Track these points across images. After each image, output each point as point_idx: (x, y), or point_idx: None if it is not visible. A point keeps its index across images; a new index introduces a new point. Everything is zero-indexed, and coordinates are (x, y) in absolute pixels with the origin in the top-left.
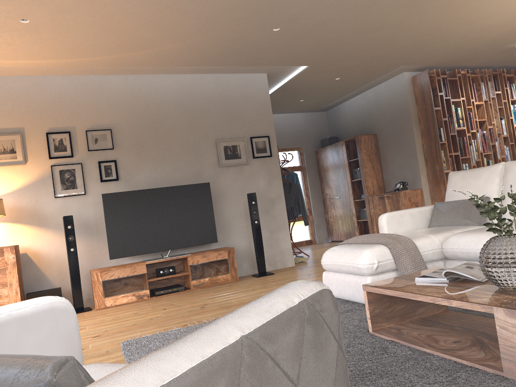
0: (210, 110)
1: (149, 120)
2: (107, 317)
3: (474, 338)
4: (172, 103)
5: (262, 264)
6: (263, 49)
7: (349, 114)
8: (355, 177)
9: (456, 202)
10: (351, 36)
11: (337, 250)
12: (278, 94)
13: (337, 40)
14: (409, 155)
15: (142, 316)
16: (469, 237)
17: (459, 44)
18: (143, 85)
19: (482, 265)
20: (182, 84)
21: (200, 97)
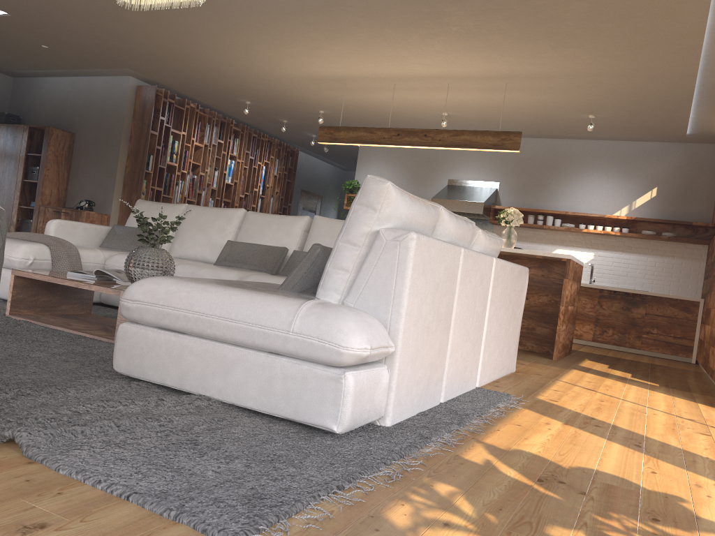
0: None
1: None
2: None
3: (103, 327)
4: None
5: None
6: None
7: (46, 95)
8: (29, 177)
9: (134, 228)
10: (78, 11)
11: None
12: None
13: (60, 6)
14: (108, 173)
15: None
16: None
17: (194, 75)
18: None
19: (126, 265)
20: None
21: None
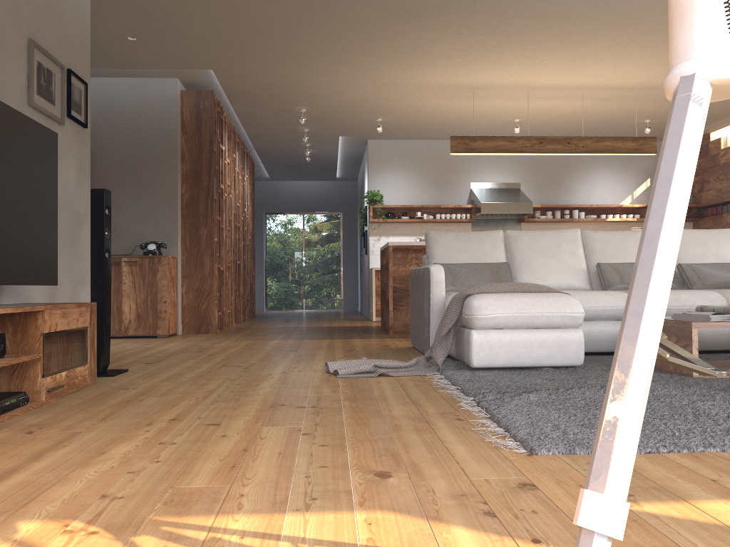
0: None
1: None
2: (99, 468)
3: None
4: None
5: (107, 349)
6: None
7: None
8: None
9: (473, 264)
10: (303, 0)
11: (509, 298)
12: None
13: None
14: (162, 204)
15: (240, 439)
16: (581, 295)
17: (296, 80)
18: None
19: None
20: None
21: None
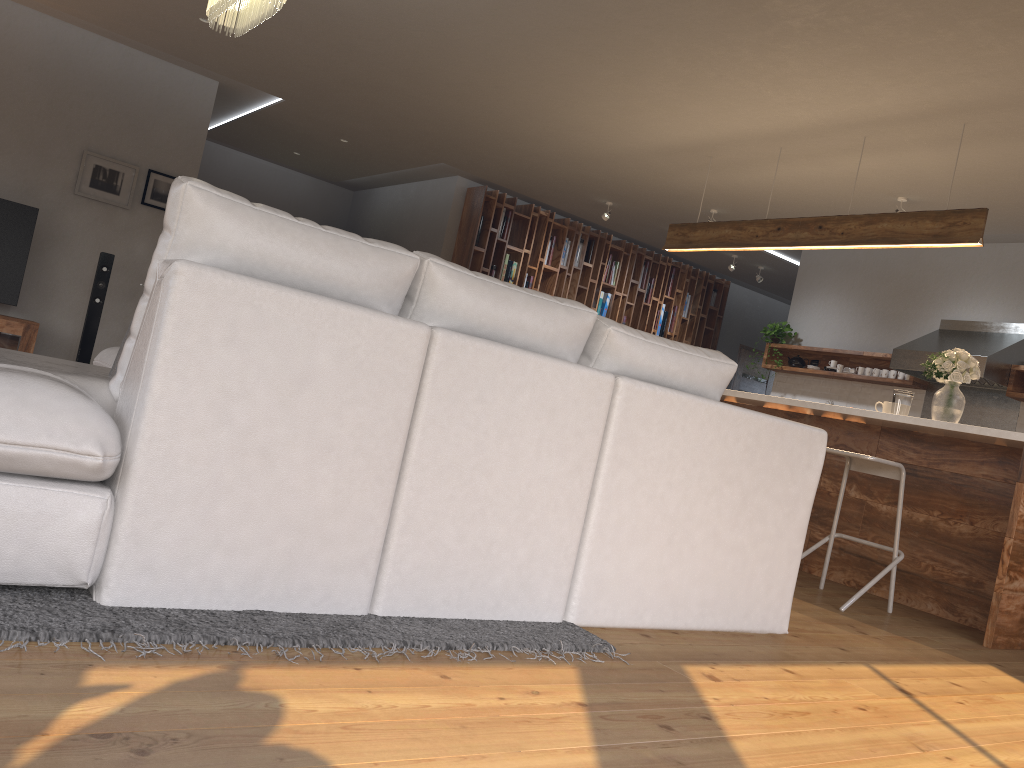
0: (94, 99)
1: None
2: None
3: None
4: (27, 59)
5: None
6: (195, 42)
7: (379, 210)
8: None
9: None
10: (336, 82)
11: (115, 349)
12: (250, 127)
13: (315, 79)
14: None
15: None
16: None
17: (517, 164)
18: None
19: None
20: (57, 37)
21: (83, 71)
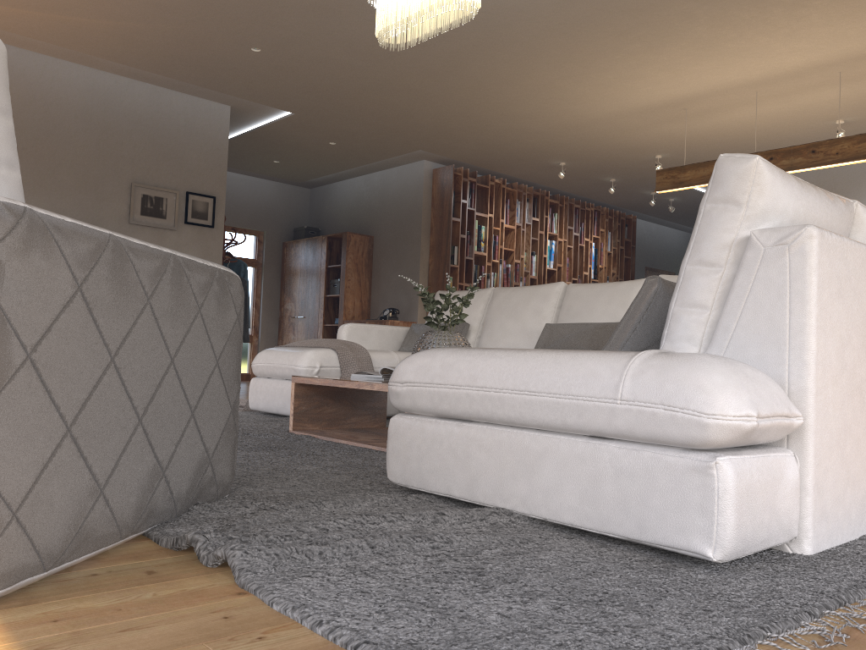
0: (133, 135)
1: (29, 125)
2: None
3: None
4: (72, 108)
5: None
6: (233, 71)
7: (342, 201)
8: (331, 292)
9: None
10: (357, 90)
11: (276, 350)
12: (243, 143)
13: (338, 90)
14: (410, 274)
15: None
16: None
17: (493, 141)
18: (29, 69)
19: None
20: (95, 84)
21: (120, 112)
